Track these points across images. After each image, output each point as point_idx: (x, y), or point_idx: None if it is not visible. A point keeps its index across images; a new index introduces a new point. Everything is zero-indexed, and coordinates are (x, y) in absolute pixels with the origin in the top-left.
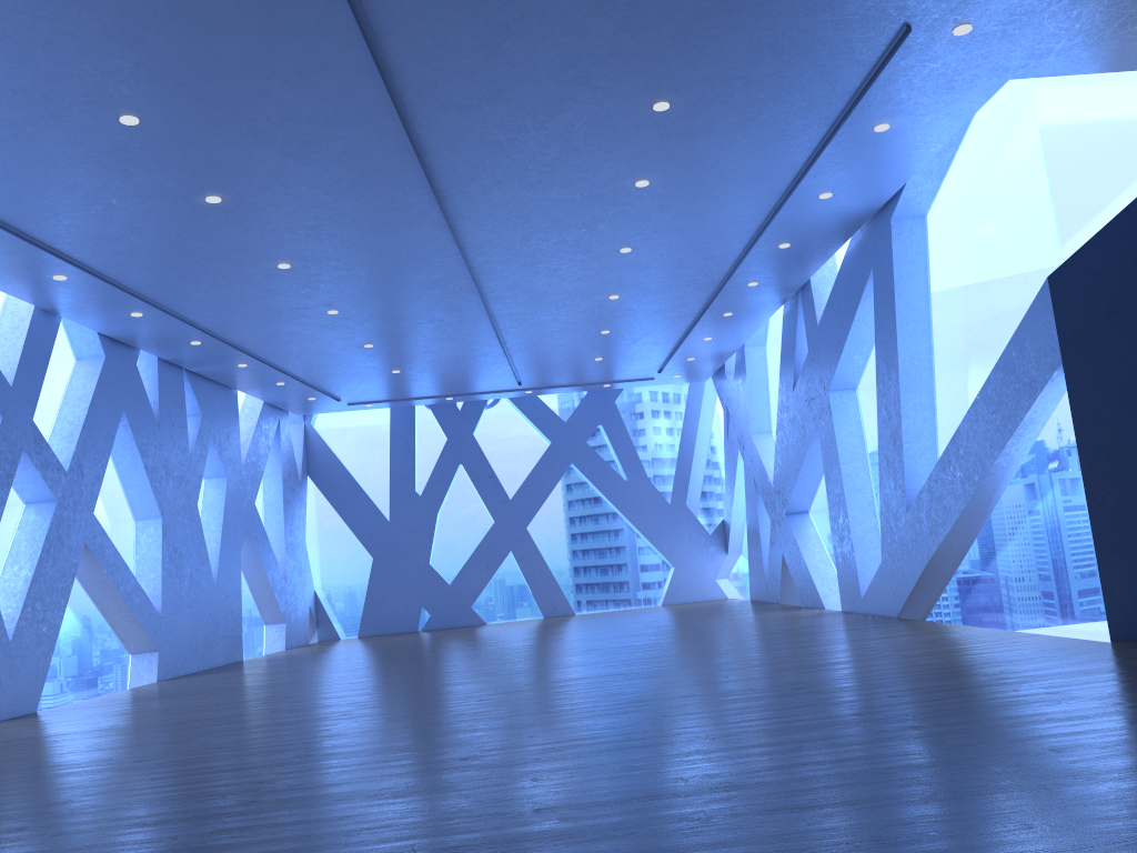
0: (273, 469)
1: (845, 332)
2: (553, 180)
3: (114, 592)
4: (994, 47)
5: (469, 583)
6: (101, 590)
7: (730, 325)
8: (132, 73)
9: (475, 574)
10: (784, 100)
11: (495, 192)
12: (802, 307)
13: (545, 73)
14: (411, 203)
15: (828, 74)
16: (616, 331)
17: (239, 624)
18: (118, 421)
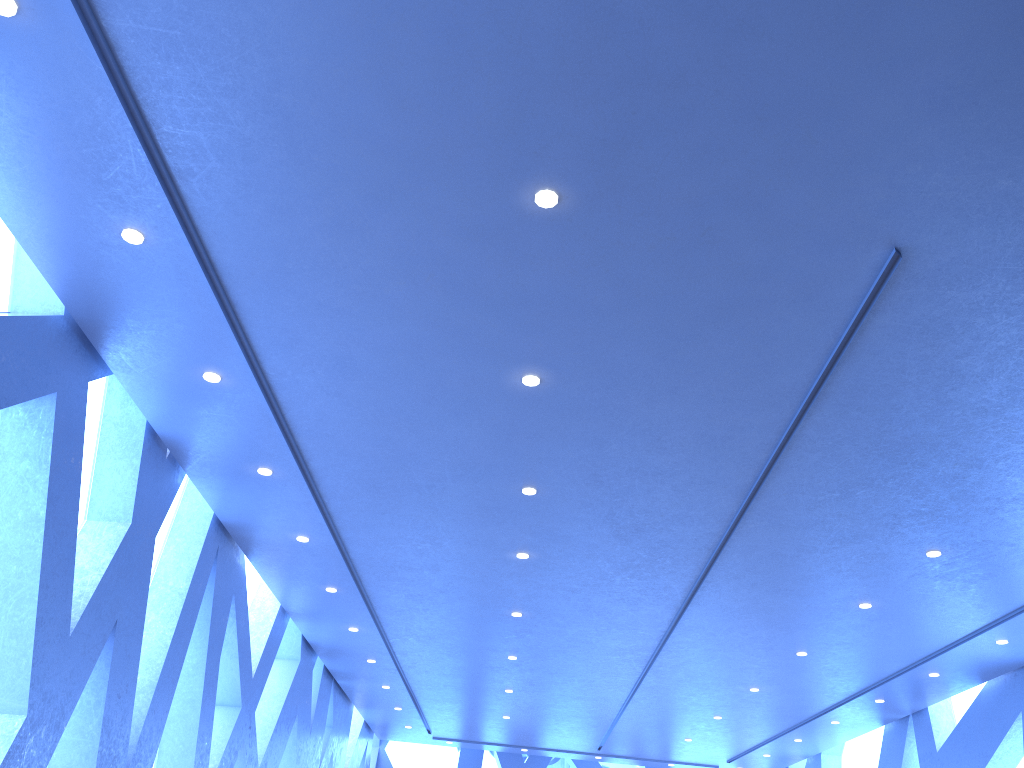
0: None
1: (979, 765)
2: (797, 590)
3: None
4: None
5: None
6: None
7: (827, 732)
8: (569, 462)
9: None
10: None
11: (743, 590)
12: (911, 729)
13: (868, 516)
14: (669, 586)
15: None
16: (727, 718)
17: None
18: (292, 723)
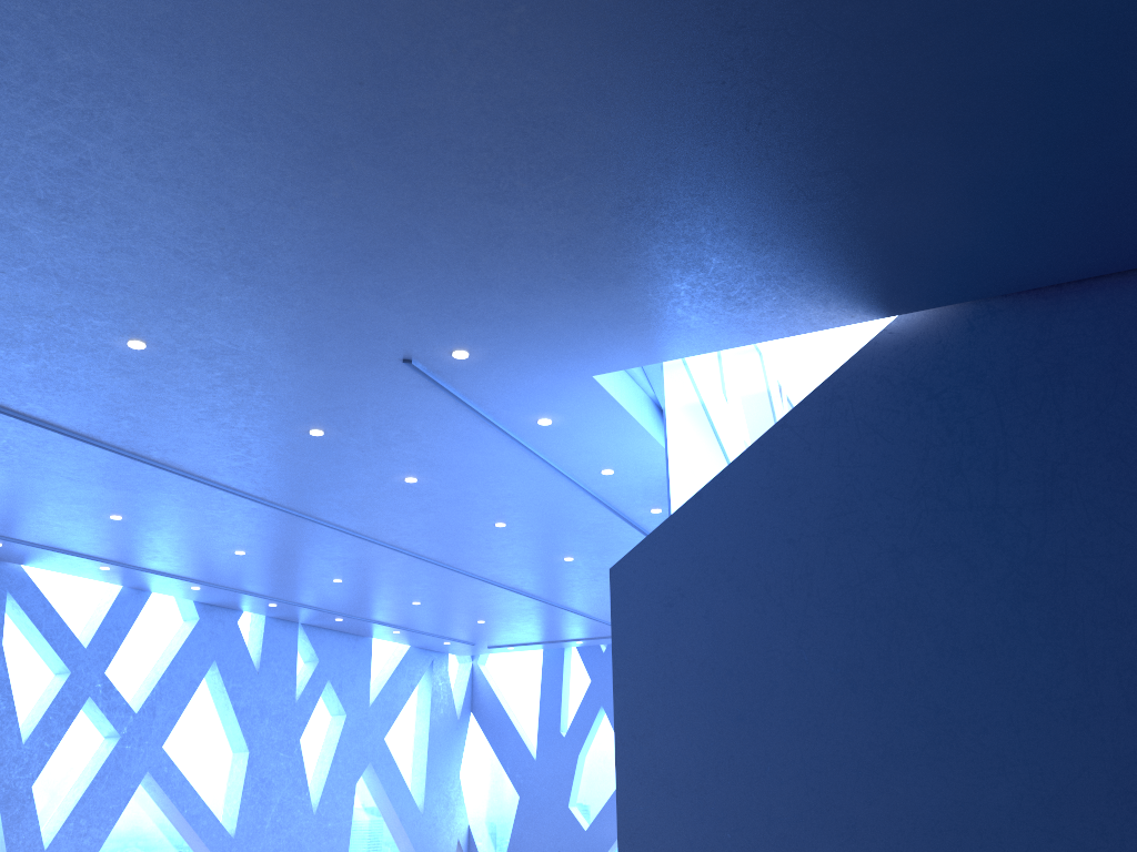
0: (424, 706)
1: None
2: (333, 484)
3: (179, 814)
4: (520, 359)
5: (603, 831)
6: (171, 811)
7: None
8: None
9: (610, 822)
10: (411, 416)
11: (304, 496)
12: None
13: (191, 425)
14: (254, 508)
15: (411, 396)
16: None
17: (343, 851)
18: (206, 670)
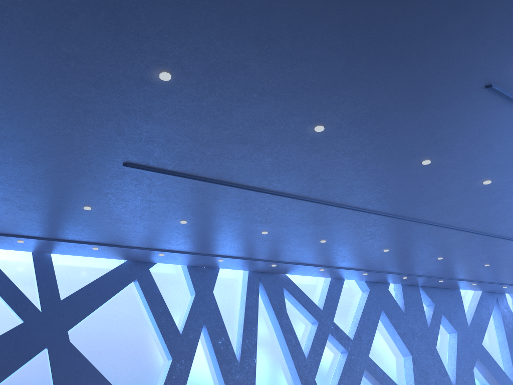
0: (499, 324)
1: None
2: (436, 196)
3: None
4: None
5: None
6: None
7: None
8: (246, 224)
9: None
10: (489, 133)
11: (419, 208)
12: None
13: (353, 176)
14: (392, 222)
15: (490, 116)
16: None
17: None
18: (379, 315)
